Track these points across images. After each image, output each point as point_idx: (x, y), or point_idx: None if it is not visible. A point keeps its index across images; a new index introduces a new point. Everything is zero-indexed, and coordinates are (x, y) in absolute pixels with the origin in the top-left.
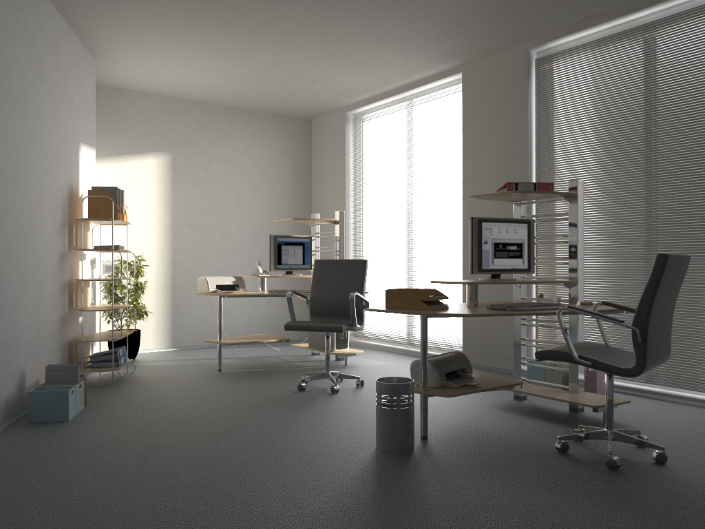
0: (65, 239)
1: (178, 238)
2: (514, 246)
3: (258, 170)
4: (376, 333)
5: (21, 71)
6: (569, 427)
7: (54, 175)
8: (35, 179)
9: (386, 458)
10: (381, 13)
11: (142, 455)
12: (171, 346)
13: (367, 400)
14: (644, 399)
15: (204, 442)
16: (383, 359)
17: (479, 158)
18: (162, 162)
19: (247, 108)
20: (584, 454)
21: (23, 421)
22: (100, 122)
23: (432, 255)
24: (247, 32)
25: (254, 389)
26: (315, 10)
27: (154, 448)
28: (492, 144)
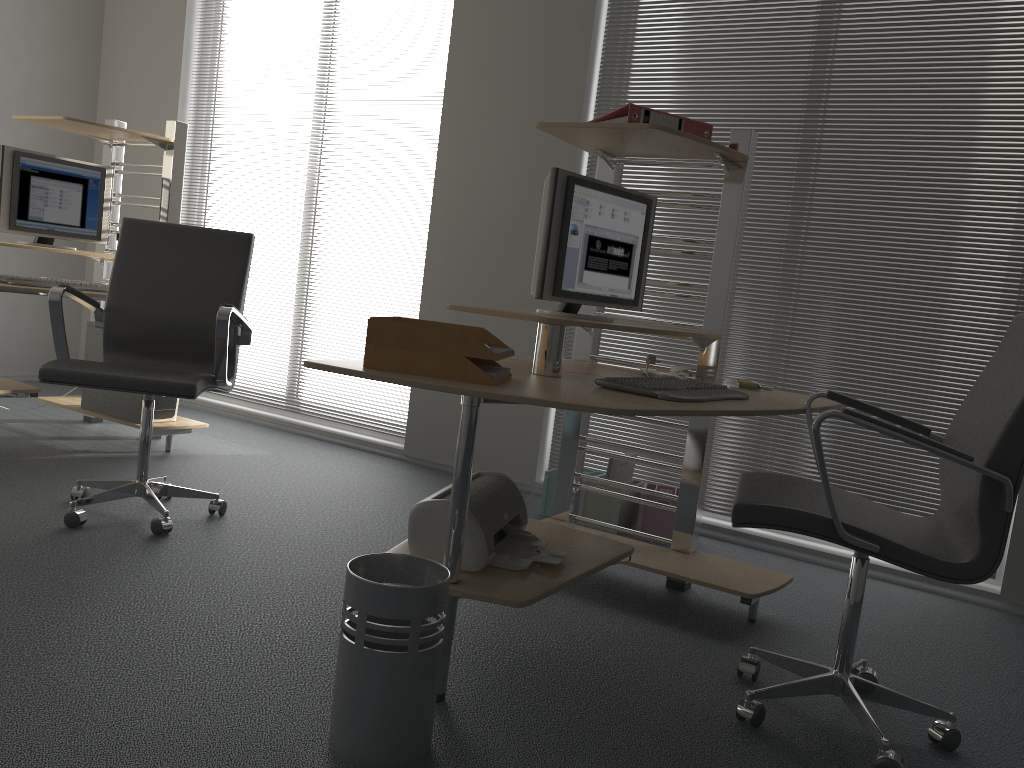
0: None
1: None
2: (620, 248)
3: None
4: None
5: None
6: (702, 637)
7: None
8: None
9: None
10: None
11: None
12: None
13: (247, 560)
14: (756, 552)
15: None
16: (244, 441)
17: (484, 67)
18: None
19: None
20: (798, 732)
21: None
22: None
23: (357, 246)
24: None
25: None
26: None
27: None
28: (516, 42)
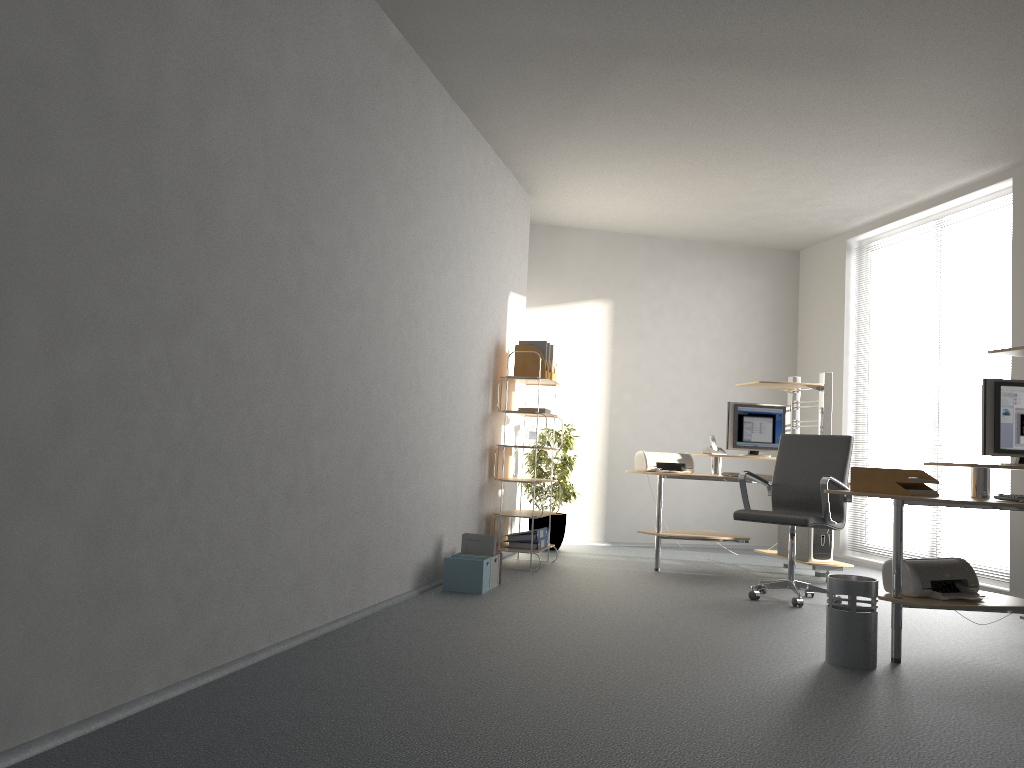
0: (489, 399)
1: (617, 405)
2: None
3: (723, 320)
4: (885, 548)
5: (456, 221)
6: None
7: (481, 328)
8: (462, 332)
9: (833, 670)
10: (873, 116)
11: (551, 629)
12: (603, 541)
13: None
14: None
15: (619, 628)
16: None
17: None
18: (602, 311)
19: (710, 240)
20: None
21: (437, 589)
22: (532, 267)
23: (968, 439)
24: (702, 153)
25: (693, 591)
26: (784, 122)
27: (565, 626)
28: None
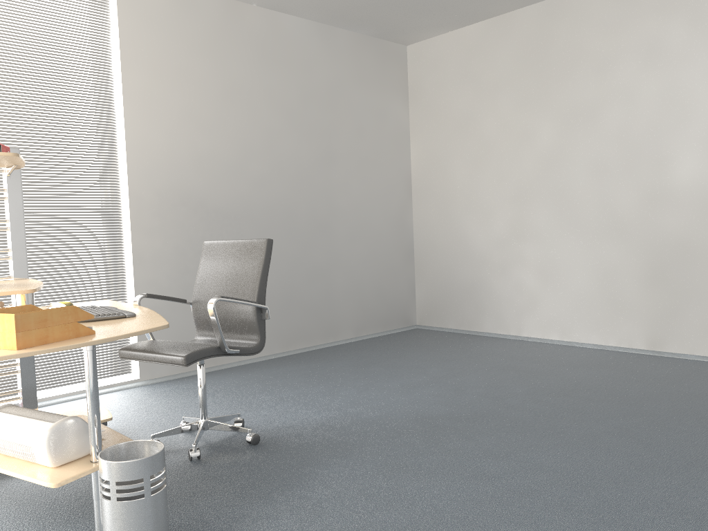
0: None
1: None
2: None
3: None
4: None
5: None
6: None
7: None
8: None
9: None
10: None
11: None
12: None
13: None
14: None
15: None
16: None
17: None
18: None
19: None
20: (209, 451)
21: None
22: None
23: None
24: None
25: None
26: None
27: None
28: None
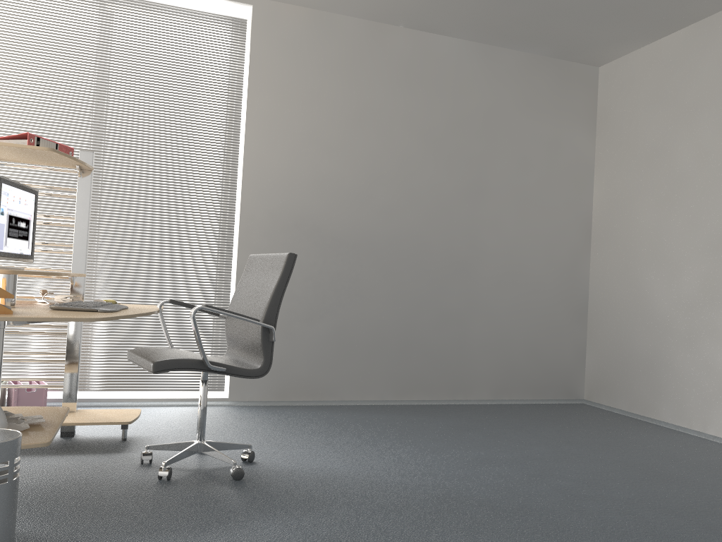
0: None
1: None
2: (24, 223)
3: None
4: None
5: None
6: (106, 453)
7: None
8: None
9: None
10: None
11: None
12: None
13: None
14: (94, 408)
15: None
16: None
17: None
18: None
19: None
20: (189, 475)
21: None
22: None
23: None
24: None
25: None
26: None
27: None
28: None
